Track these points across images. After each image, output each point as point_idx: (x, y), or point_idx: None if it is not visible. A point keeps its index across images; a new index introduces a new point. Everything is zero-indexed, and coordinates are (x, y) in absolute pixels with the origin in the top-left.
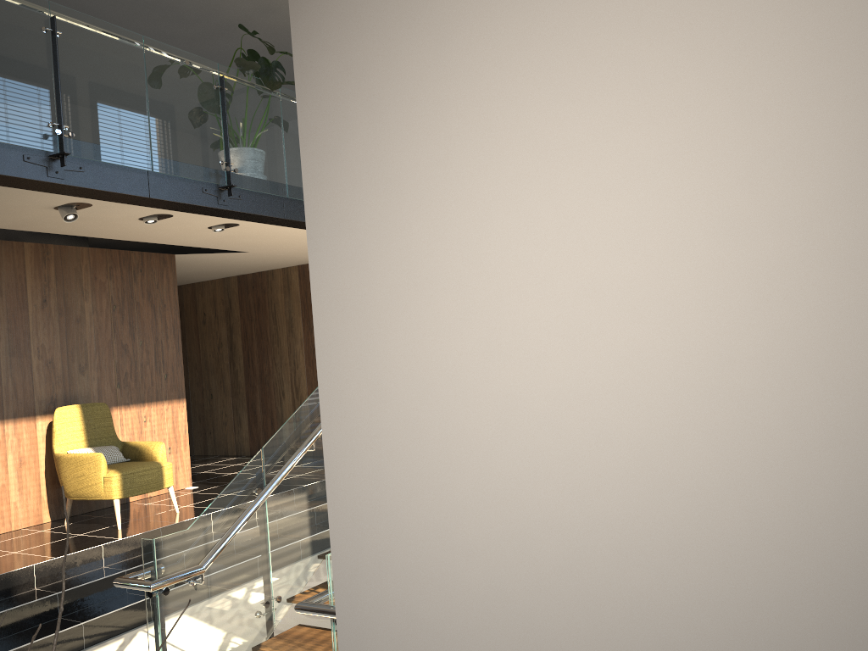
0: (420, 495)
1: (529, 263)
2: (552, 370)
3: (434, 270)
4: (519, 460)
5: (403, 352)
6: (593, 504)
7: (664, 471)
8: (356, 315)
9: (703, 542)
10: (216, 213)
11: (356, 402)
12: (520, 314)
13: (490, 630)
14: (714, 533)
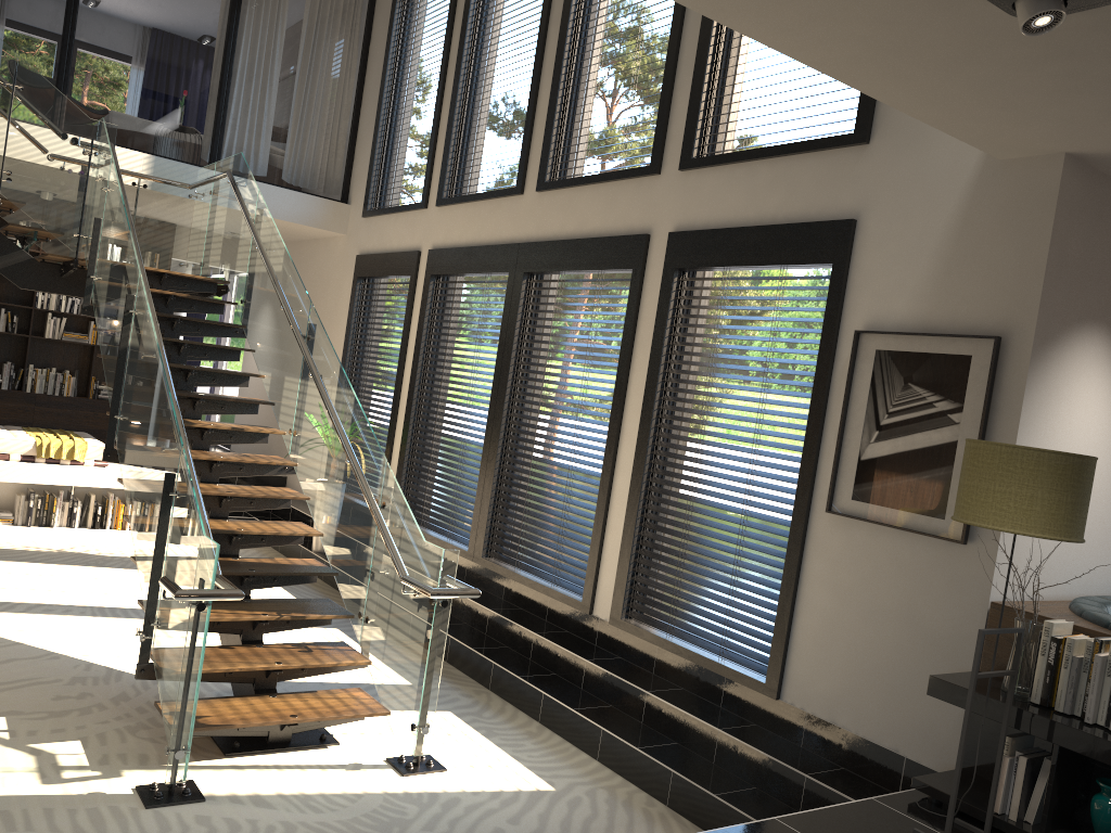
0: None
1: None
2: None
3: None
4: None
5: None
6: None
7: None
8: None
9: None
10: None
11: None
12: None
13: None
14: None
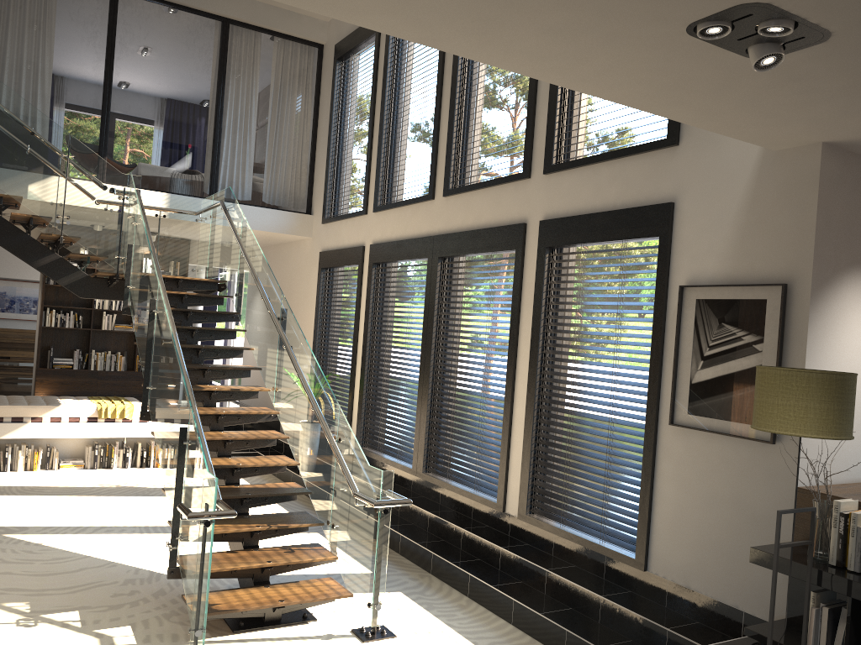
0: None
1: None
2: None
3: None
4: None
5: None
6: None
7: None
8: None
9: None
10: None
11: None
12: None
13: None
14: None
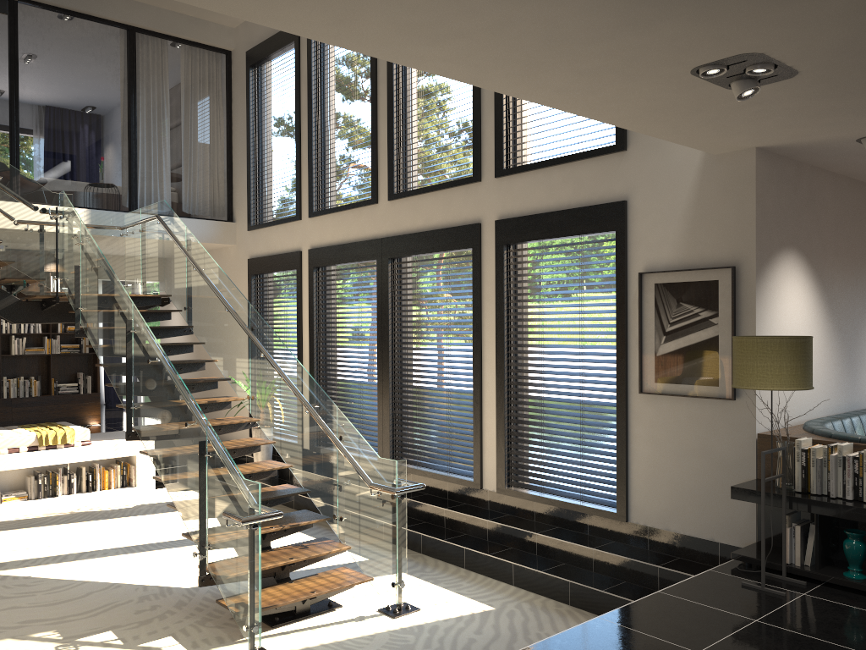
0: None
1: None
2: None
3: None
4: None
5: None
6: None
7: None
8: None
9: None
10: None
11: None
12: None
13: None
14: None
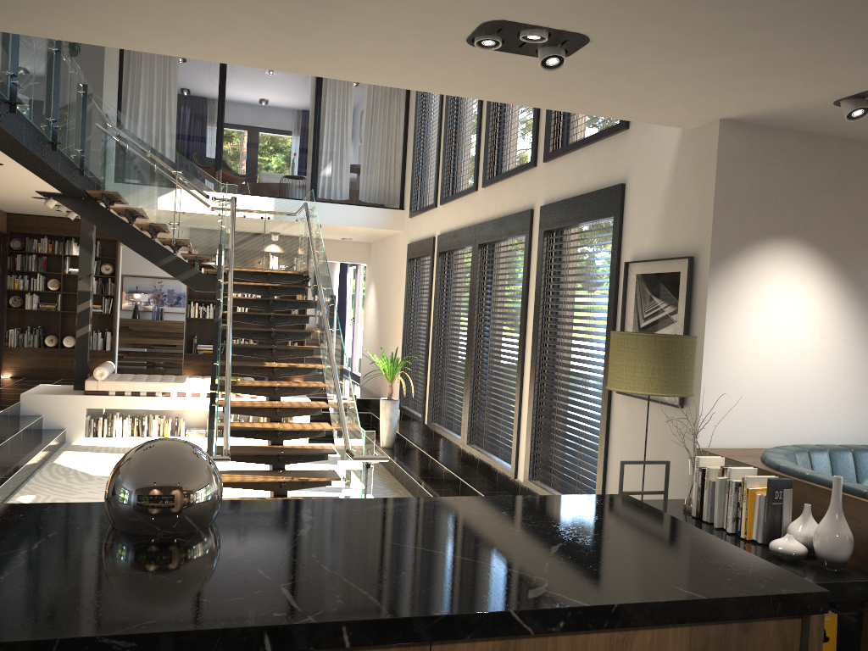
0: (716, 372)
1: (734, 344)
2: (734, 357)
3: (722, 342)
4: (729, 368)
5: (716, 353)
6: (736, 373)
7: (744, 370)
8: (710, 347)
9: (746, 377)
10: (26, 160)
11: (708, 359)
12: (732, 350)
13: (722, 390)
14: (747, 376)
